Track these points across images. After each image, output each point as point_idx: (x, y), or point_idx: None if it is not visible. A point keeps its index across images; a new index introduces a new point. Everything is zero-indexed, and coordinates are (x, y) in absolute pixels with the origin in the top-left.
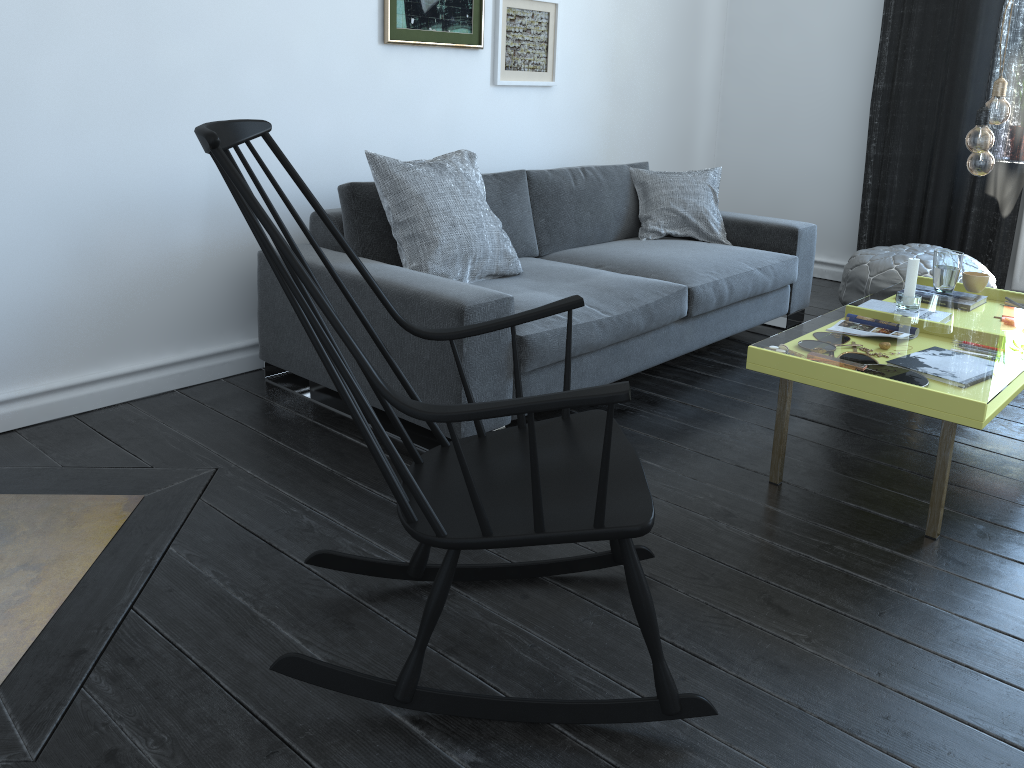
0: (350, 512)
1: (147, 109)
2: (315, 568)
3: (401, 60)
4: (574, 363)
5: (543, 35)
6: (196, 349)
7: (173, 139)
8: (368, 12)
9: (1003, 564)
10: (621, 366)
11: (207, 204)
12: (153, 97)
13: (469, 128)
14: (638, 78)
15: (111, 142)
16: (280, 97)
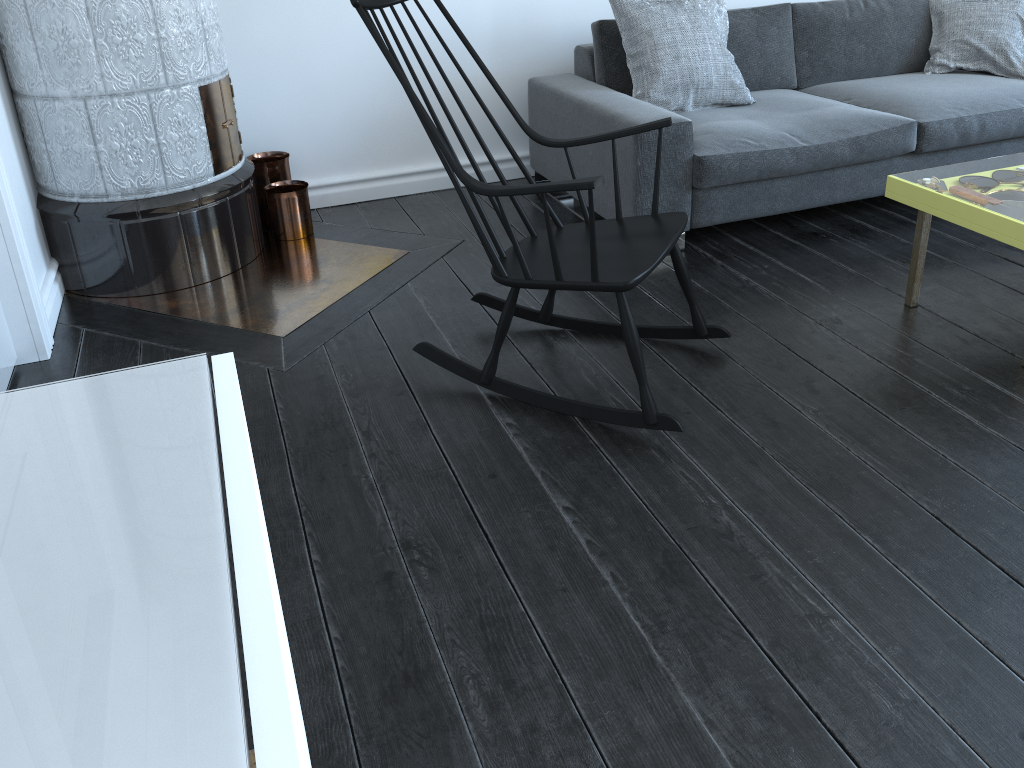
0: None
1: None
2: (487, 308)
3: None
4: (763, 185)
5: None
6: (484, 156)
7: None
8: None
9: None
10: (824, 193)
11: (492, 40)
12: None
13: None
14: None
15: None
16: None
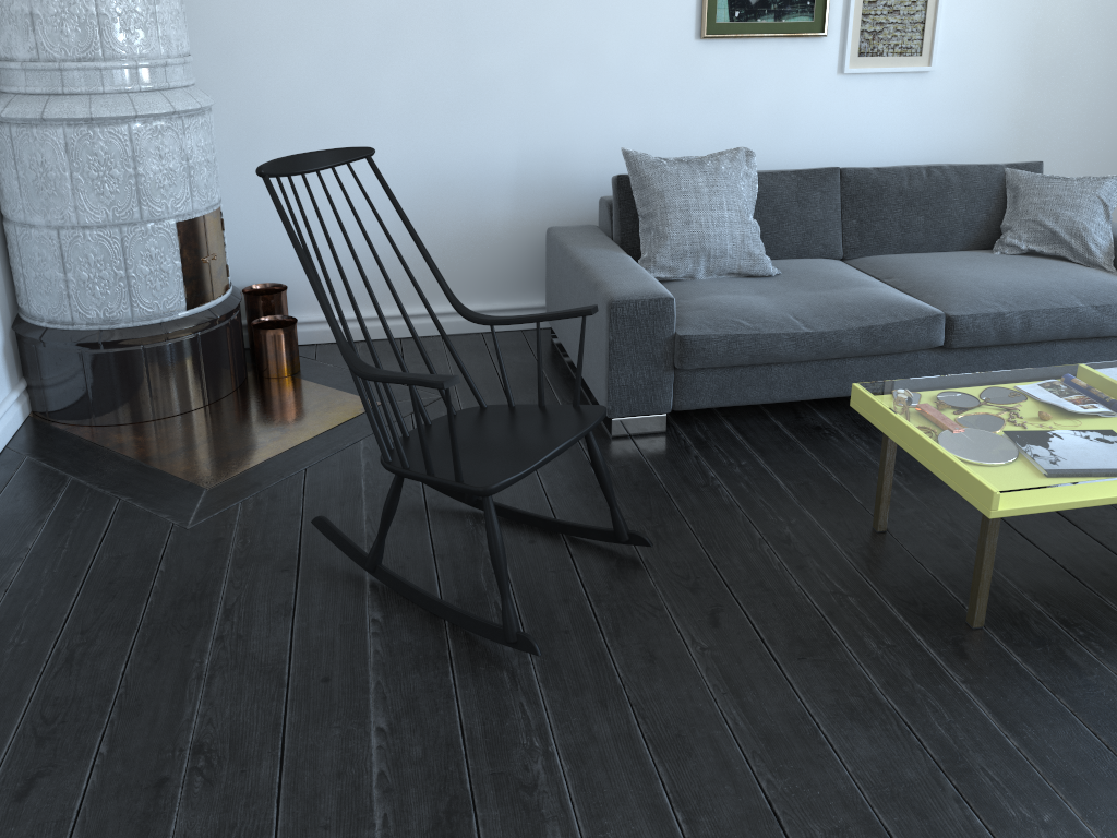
0: None
1: (465, 106)
2: None
3: (721, 53)
4: (759, 371)
5: (918, 15)
6: (501, 302)
7: (487, 130)
8: (684, 10)
9: (1014, 674)
10: (832, 384)
11: (515, 184)
12: (471, 97)
13: (806, 119)
14: (1079, 56)
15: (436, 133)
16: (587, 93)
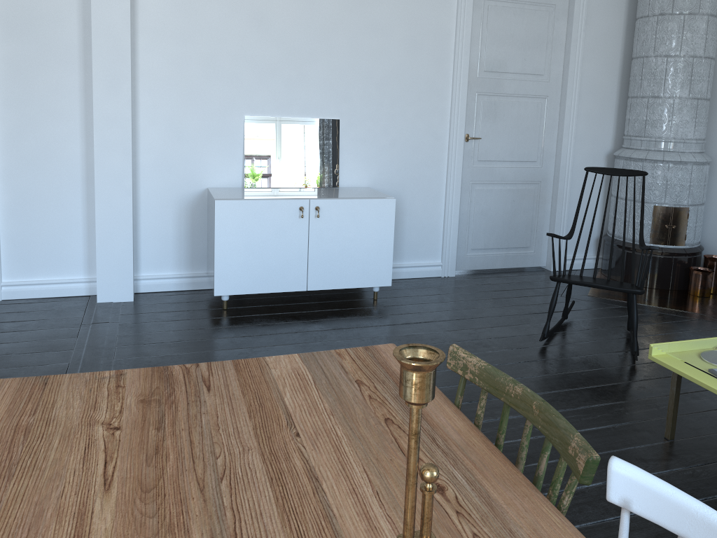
0: (688, 335)
1: None
2: (642, 325)
3: None
4: None
5: None
6: None
7: None
8: None
9: (633, 441)
10: None
11: None
12: None
13: None
14: None
15: None
16: None
